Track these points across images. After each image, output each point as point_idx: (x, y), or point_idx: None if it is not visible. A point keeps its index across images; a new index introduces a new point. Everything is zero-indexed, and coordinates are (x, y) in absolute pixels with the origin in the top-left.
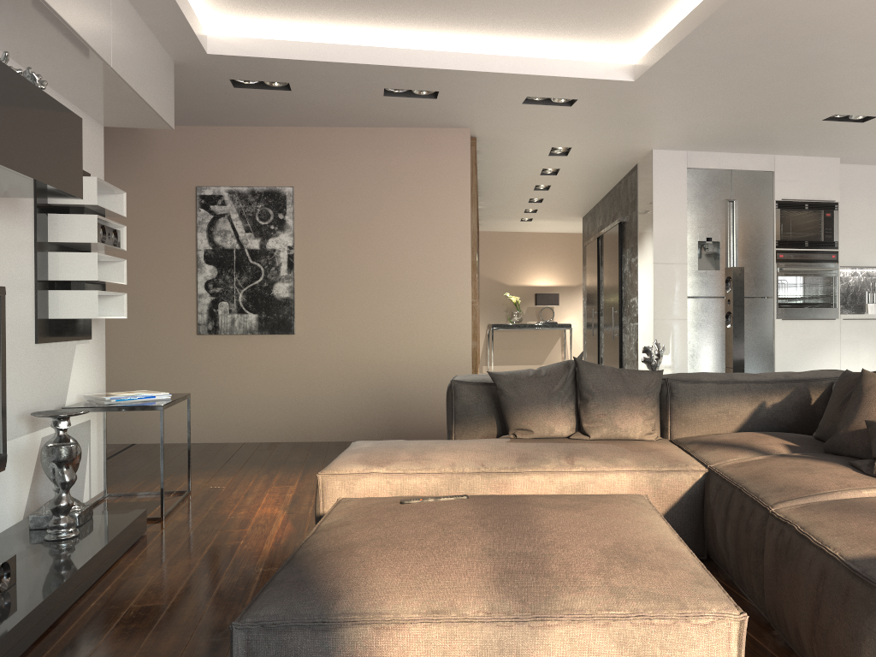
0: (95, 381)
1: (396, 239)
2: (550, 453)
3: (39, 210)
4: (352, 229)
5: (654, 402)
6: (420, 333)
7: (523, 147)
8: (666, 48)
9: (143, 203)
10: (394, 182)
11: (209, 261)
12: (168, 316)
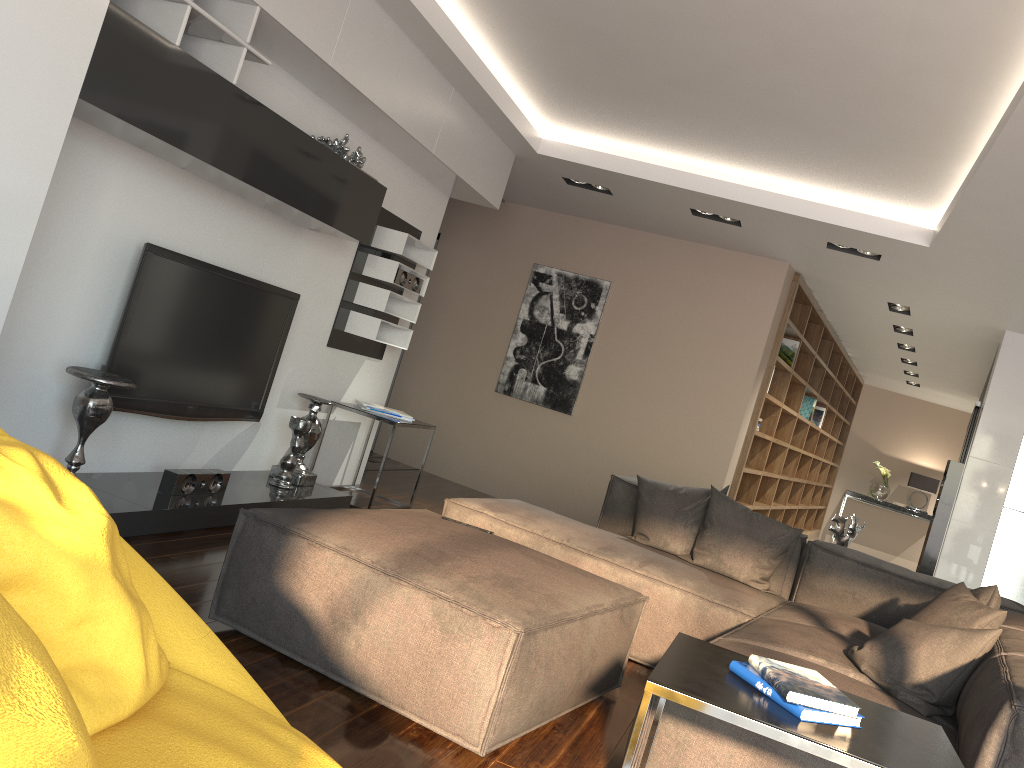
0: (375, 394)
1: (686, 353)
2: (634, 554)
3: (361, 249)
4: (649, 333)
5: (774, 554)
6: (681, 449)
7: (855, 295)
8: (945, 219)
9: (490, 267)
10: (701, 299)
11: (523, 330)
12: (479, 368)
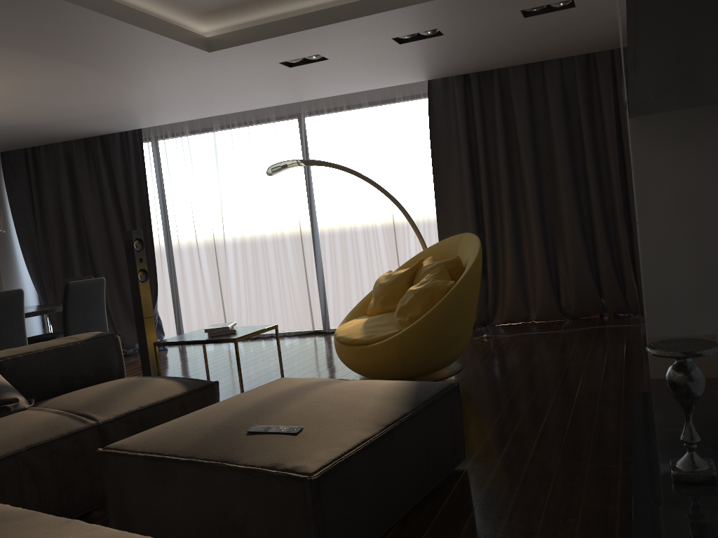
0: None
1: None
2: None
3: None
4: None
5: None
6: None
7: None
8: None
9: None
10: None
11: None
12: None
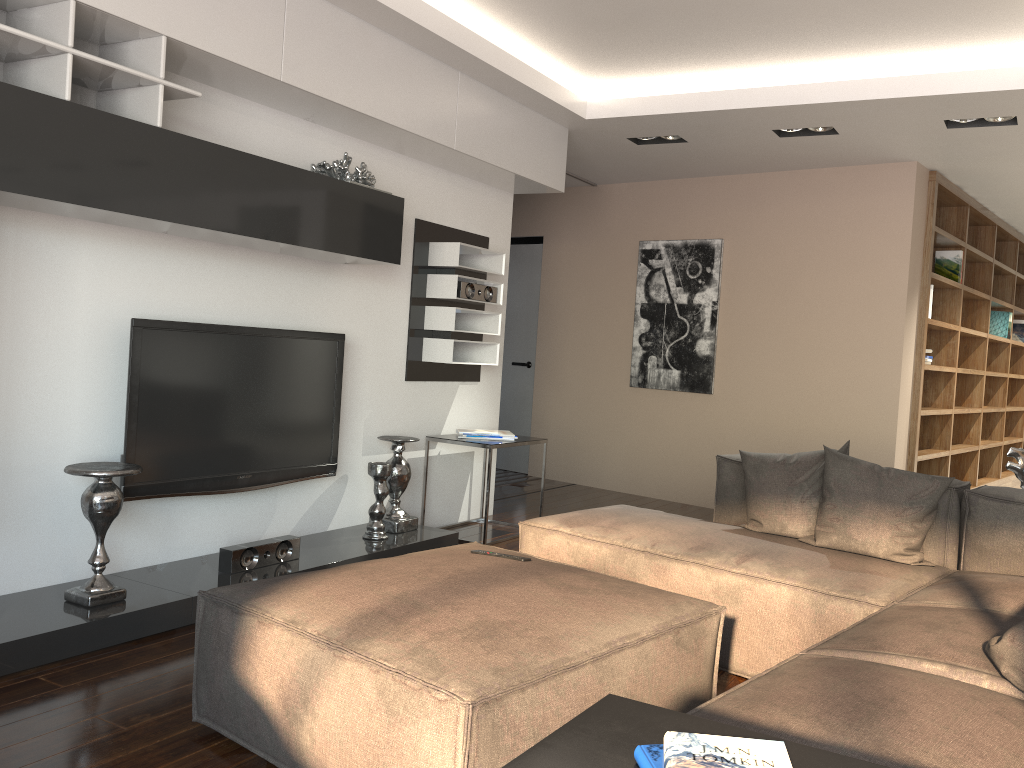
0: (483, 418)
1: (821, 296)
2: (734, 549)
3: (417, 271)
4: (775, 284)
5: (918, 516)
6: (839, 405)
7: (1014, 177)
8: None
9: (597, 258)
10: (824, 230)
11: (643, 315)
12: (609, 366)
